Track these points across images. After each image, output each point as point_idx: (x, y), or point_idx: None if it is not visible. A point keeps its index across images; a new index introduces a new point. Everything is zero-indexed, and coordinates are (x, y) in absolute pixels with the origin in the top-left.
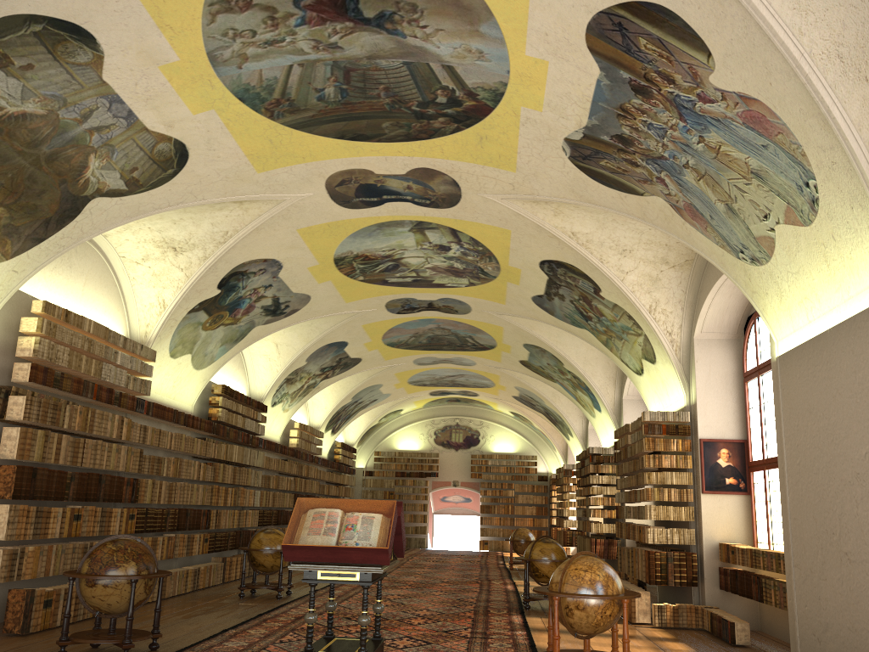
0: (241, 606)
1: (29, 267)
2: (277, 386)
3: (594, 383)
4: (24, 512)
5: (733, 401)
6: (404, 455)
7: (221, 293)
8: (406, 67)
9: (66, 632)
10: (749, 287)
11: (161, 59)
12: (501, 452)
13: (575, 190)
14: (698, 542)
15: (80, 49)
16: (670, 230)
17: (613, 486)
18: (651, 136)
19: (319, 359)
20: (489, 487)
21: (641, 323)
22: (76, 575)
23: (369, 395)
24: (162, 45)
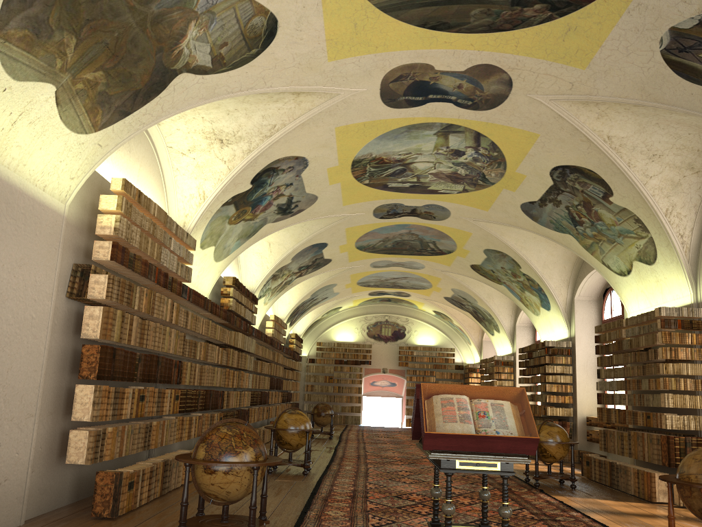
0: (280, 483)
1: (111, 143)
2: (265, 281)
3: (550, 284)
4: (105, 393)
5: None
6: (342, 346)
7: (251, 188)
8: None
9: (185, 522)
10: None
11: None
12: (423, 344)
13: (646, 88)
14: None
15: None
16: None
17: (560, 375)
18: None
19: (301, 258)
20: (414, 374)
21: (651, 226)
22: (197, 461)
23: (324, 293)
24: None
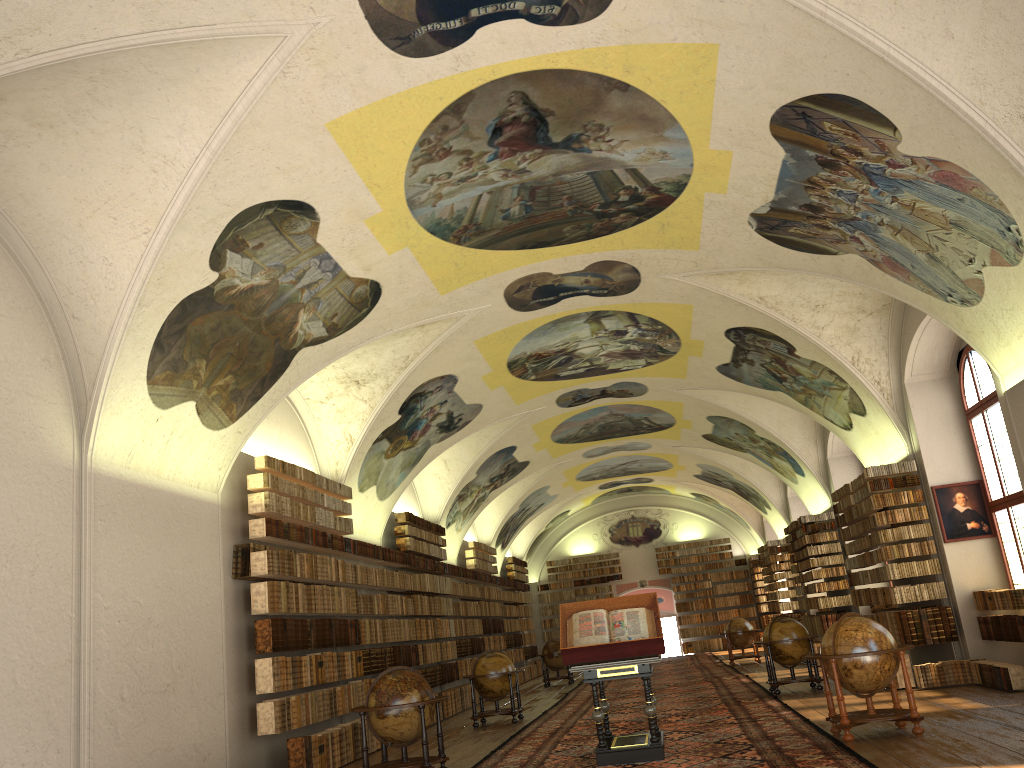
0: (484, 734)
1: (249, 426)
2: (450, 505)
3: (793, 446)
4: (283, 663)
5: (959, 442)
6: (580, 561)
7: (401, 418)
8: (589, 176)
9: (368, 765)
10: (963, 327)
11: (367, 213)
12: (687, 540)
13: (763, 258)
14: (948, 594)
15: (301, 221)
16: (869, 283)
17: (833, 554)
18: (841, 201)
19: (488, 469)
20: (681, 582)
21: (845, 377)
22: (369, 708)
23: (536, 499)
24: (369, 201)
